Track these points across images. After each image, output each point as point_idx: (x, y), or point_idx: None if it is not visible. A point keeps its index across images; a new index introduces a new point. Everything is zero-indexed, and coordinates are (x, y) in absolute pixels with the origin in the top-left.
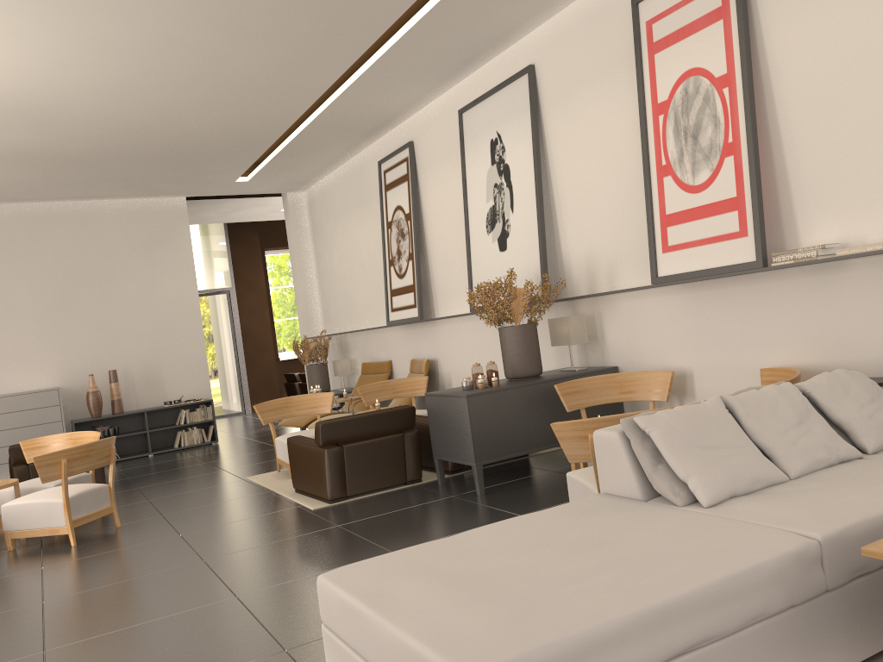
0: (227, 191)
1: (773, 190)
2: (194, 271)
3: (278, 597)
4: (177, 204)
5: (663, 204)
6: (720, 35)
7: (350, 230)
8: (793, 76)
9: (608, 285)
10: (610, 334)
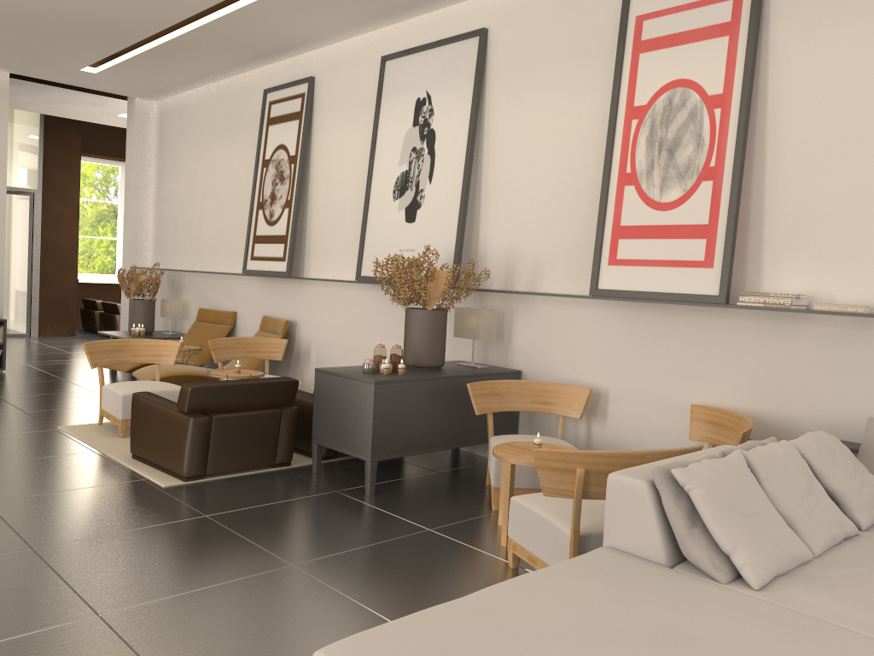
0: (64, 79)
1: (743, 226)
2: (6, 163)
3: (162, 623)
4: None
5: (619, 214)
6: (722, 52)
7: (210, 158)
8: (793, 114)
9: (528, 284)
10: (520, 335)
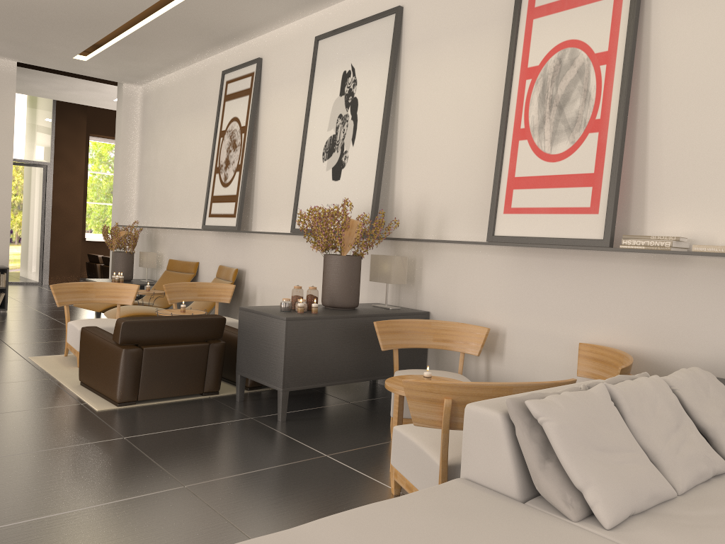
0: (62, 67)
1: (628, 175)
2: (12, 137)
3: (37, 540)
4: (6, 67)
5: (514, 166)
6: (608, 13)
7: (181, 132)
8: (674, 67)
9: (436, 233)
10: (429, 280)
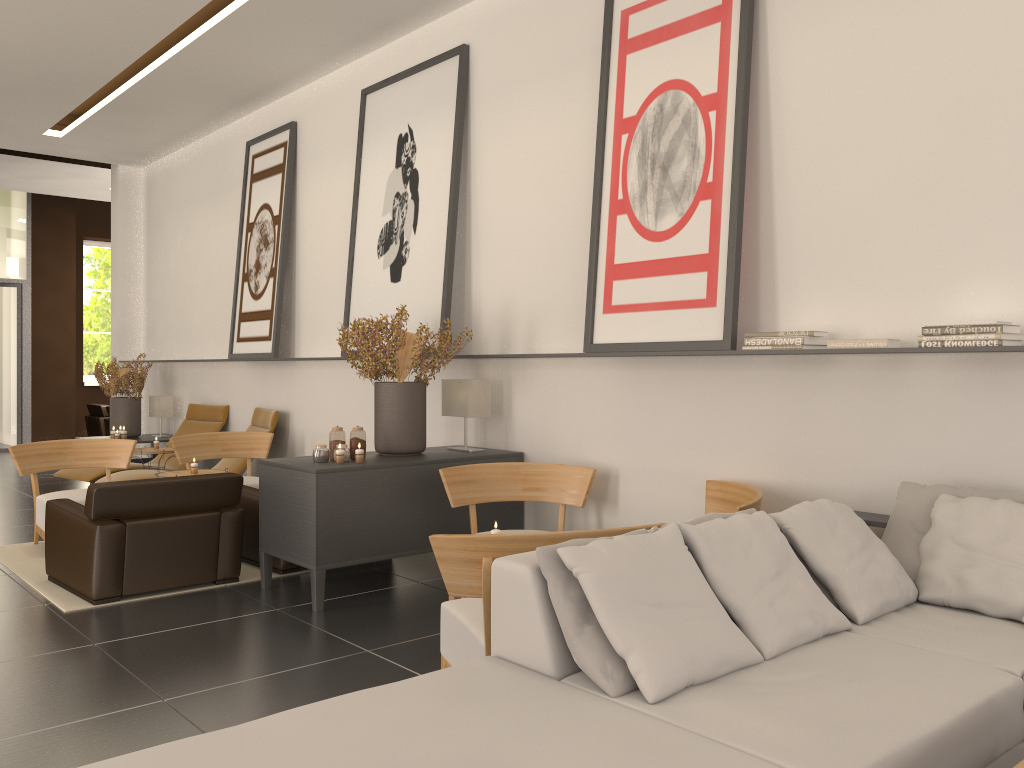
0: (30, 147)
1: (753, 253)
2: None
3: None
4: None
5: (612, 250)
6: (715, 42)
7: (198, 227)
8: (799, 110)
9: (526, 346)
10: (520, 409)
